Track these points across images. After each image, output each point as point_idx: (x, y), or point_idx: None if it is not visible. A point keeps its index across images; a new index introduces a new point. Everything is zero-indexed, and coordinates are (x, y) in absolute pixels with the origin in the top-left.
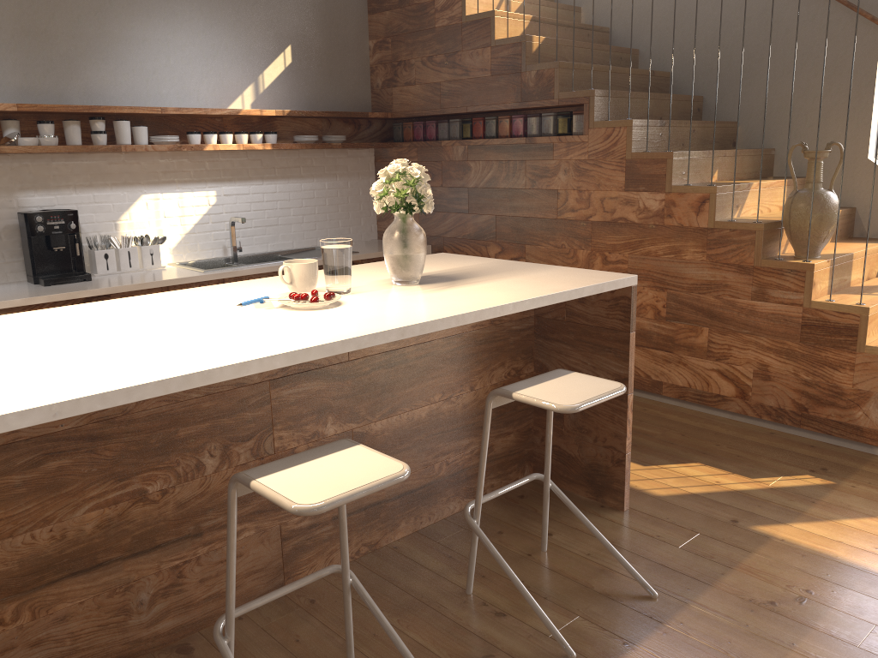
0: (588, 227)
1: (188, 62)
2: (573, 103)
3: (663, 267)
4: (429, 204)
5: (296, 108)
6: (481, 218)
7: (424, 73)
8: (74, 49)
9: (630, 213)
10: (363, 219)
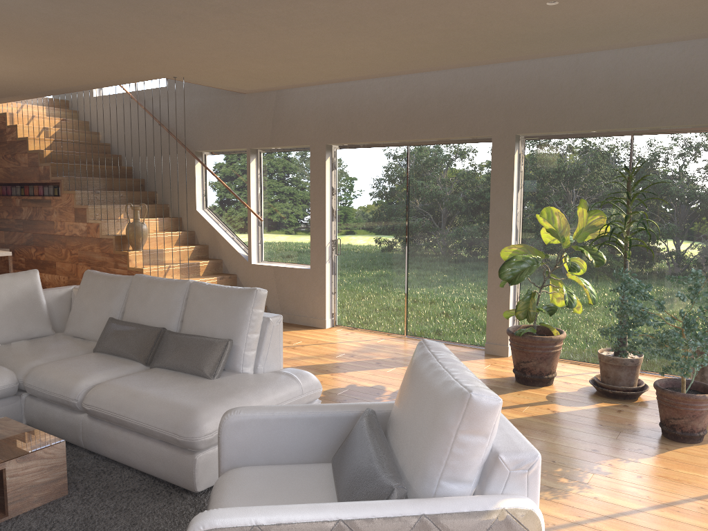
0: (65, 238)
1: None
2: (56, 182)
3: (89, 255)
4: None
5: None
6: (28, 234)
7: (4, 162)
8: None
9: (77, 232)
10: None
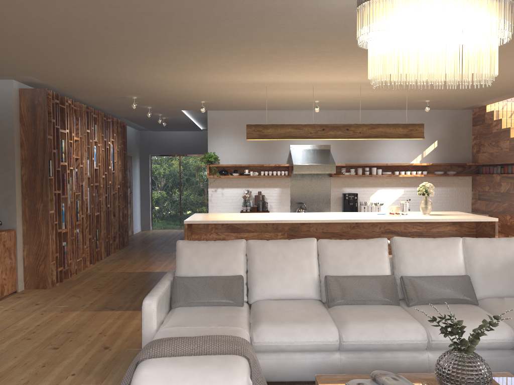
0: None
1: (398, 148)
2: None
3: None
4: (431, 193)
5: (437, 161)
6: (504, 204)
7: (488, 148)
8: (363, 147)
9: None
10: (464, 203)
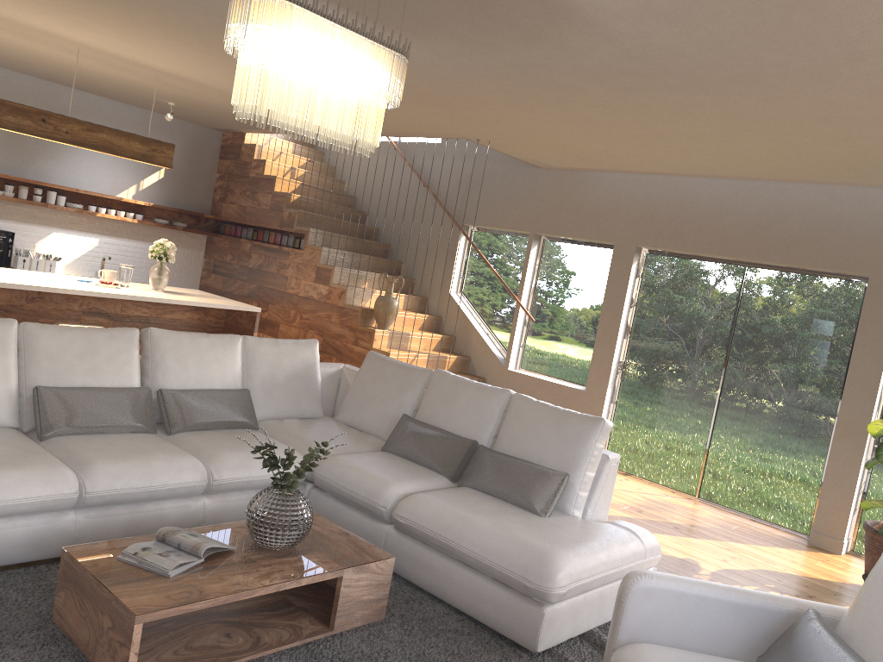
0: (297, 298)
1: (99, 167)
2: (301, 232)
3: (323, 324)
4: (172, 259)
5: (160, 203)
6: (252, 285)
7: (240, 199)
8: (35, 149)
9: (315, 294)
10: (191, 275)
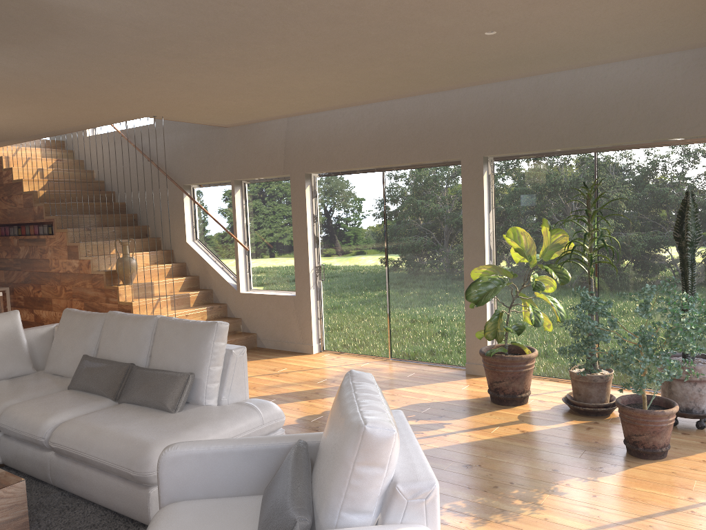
0: (59, 275)
1: None
2: (50, 221)
3: (82, 291)
4: None
5: None
6: (26, 272)
7: (1, 204)
8: None
9: (70, 268)
10: None
